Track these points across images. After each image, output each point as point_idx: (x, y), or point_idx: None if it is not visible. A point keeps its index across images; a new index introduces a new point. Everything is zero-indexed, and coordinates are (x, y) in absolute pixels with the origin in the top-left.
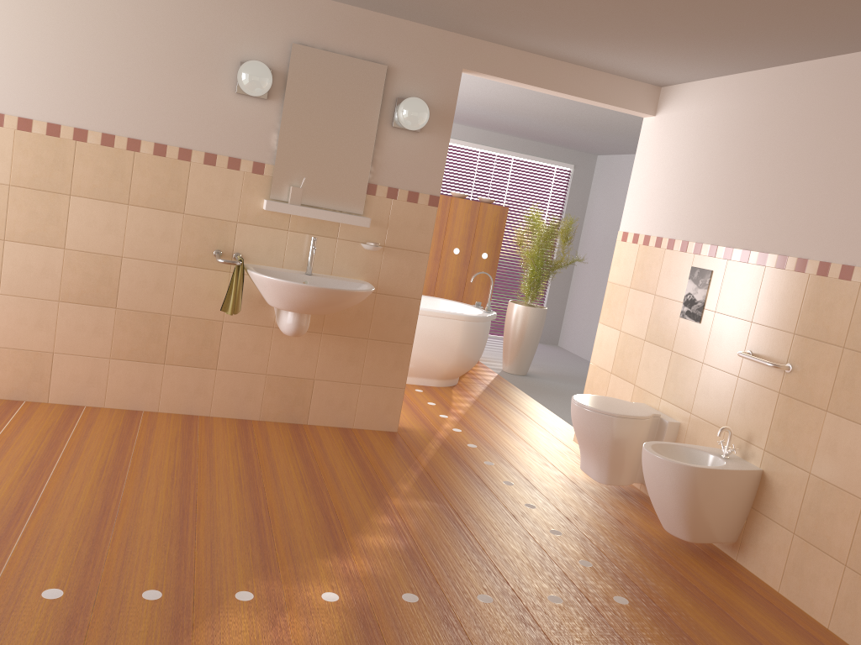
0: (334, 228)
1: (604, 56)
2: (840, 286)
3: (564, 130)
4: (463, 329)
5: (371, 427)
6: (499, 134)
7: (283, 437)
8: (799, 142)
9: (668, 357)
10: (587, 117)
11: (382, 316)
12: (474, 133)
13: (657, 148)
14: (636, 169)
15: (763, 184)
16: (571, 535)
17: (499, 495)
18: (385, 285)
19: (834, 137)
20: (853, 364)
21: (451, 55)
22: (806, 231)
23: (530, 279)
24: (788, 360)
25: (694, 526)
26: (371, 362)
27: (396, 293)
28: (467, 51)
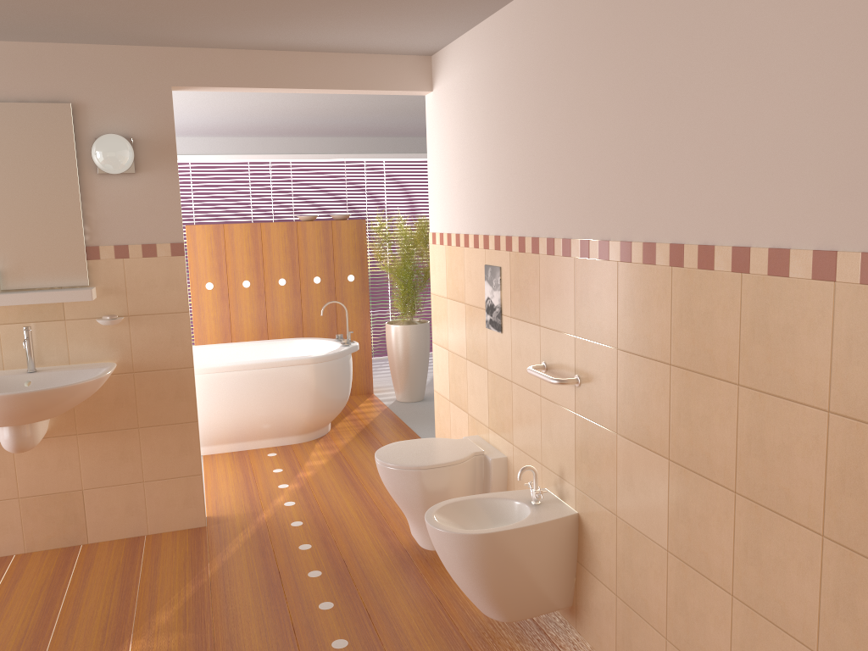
0: (57, 309)
1: (328, 35)
2: (602, 269)
3: (413, 121)
4: (311, 374)
5: (171, 528)
6: (362, 138)
7: (41, 573)
8: (540, 92)
9: (486, 377)
10: (412, 103)
11: (150, 397)
12: (334, 143)
13: (440, 128)
14: (430, 157)
15: (522, 152)
16: (360, 643)
17: (290, 598)
18: (143, 361)
19: (566, 78)
20: (628, 369)
21: (152, 74)
22: (564, 203)
23: (402, 294)
24: (575, 371)
25: (502, 603)
26: (150, 453)
27: (159, 367)
28: (172, 64)
